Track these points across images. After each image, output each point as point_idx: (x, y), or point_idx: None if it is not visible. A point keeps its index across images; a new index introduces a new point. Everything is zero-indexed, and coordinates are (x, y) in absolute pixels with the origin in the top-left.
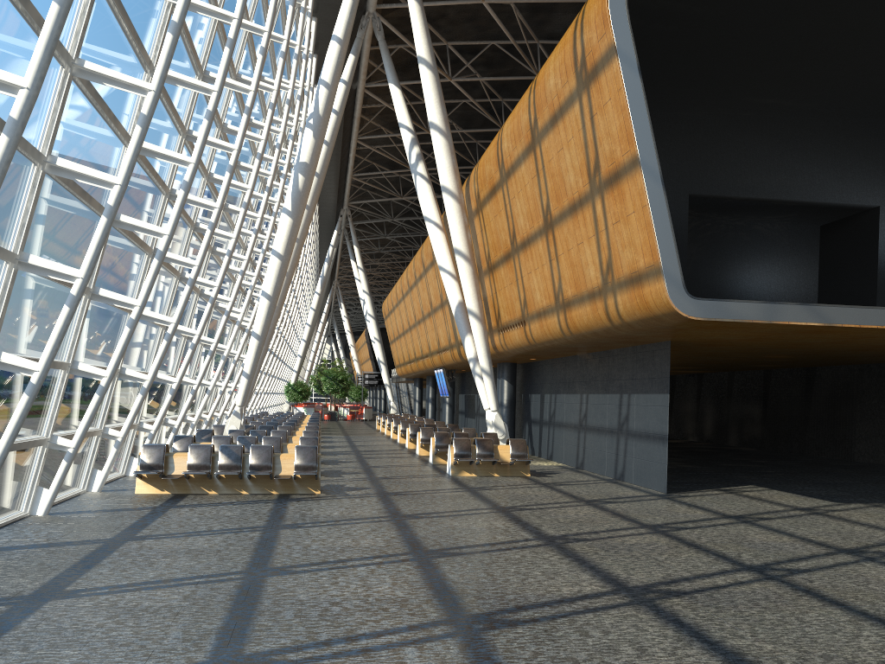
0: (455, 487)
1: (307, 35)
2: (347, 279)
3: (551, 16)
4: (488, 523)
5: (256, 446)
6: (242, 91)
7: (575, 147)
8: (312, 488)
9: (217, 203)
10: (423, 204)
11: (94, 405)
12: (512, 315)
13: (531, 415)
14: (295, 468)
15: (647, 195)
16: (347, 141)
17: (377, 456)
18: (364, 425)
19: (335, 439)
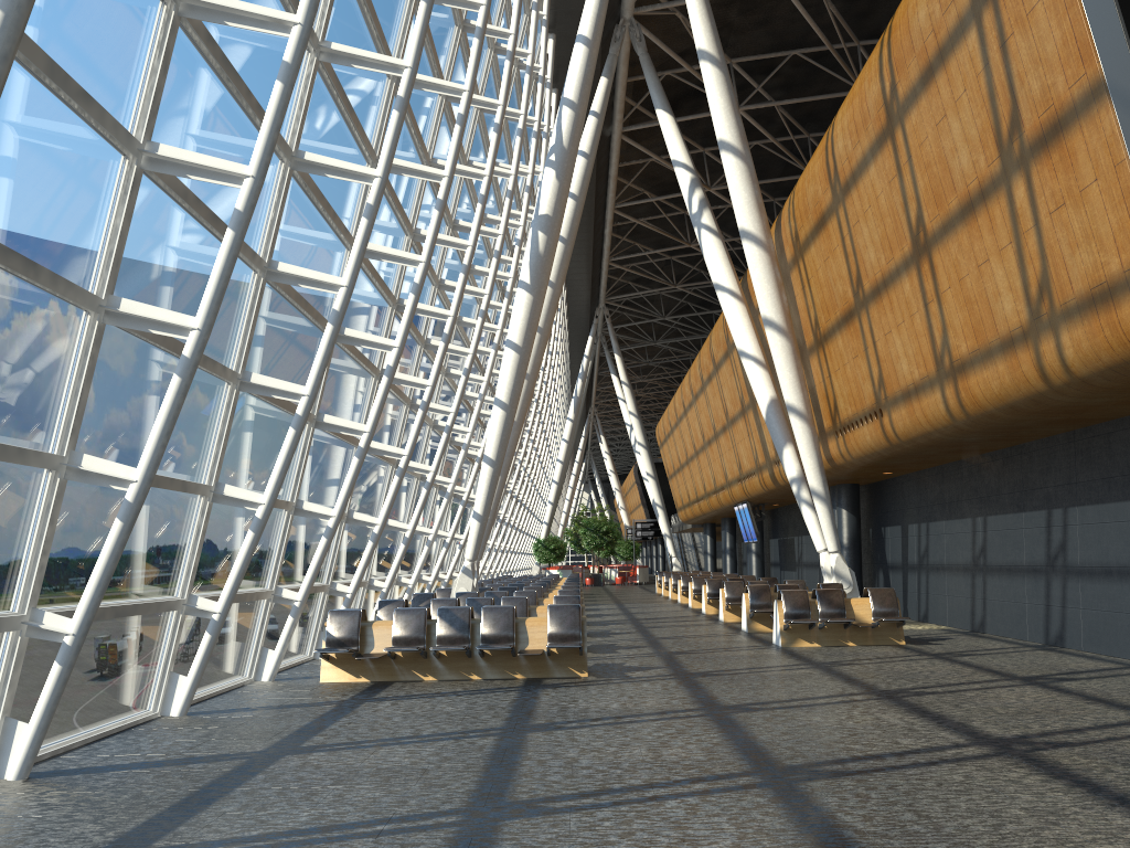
0: (794, 662)
1: (542, 49)
2: (607, 405)
3: (877, 4)
4: (873, 717)
5: (490, 607)
6: (452, 93)
7: (969, 106)
8: (575, 669)
9: (422, 255)
10: (711, 267)
11: (247, 547)
12: (859, 404)
13: (886, 558)
14: (548, 638)
15: (1125, 143)
16: (601, 211)
17: (664, 625)
18: (639, 589)
19: (603, 606)
